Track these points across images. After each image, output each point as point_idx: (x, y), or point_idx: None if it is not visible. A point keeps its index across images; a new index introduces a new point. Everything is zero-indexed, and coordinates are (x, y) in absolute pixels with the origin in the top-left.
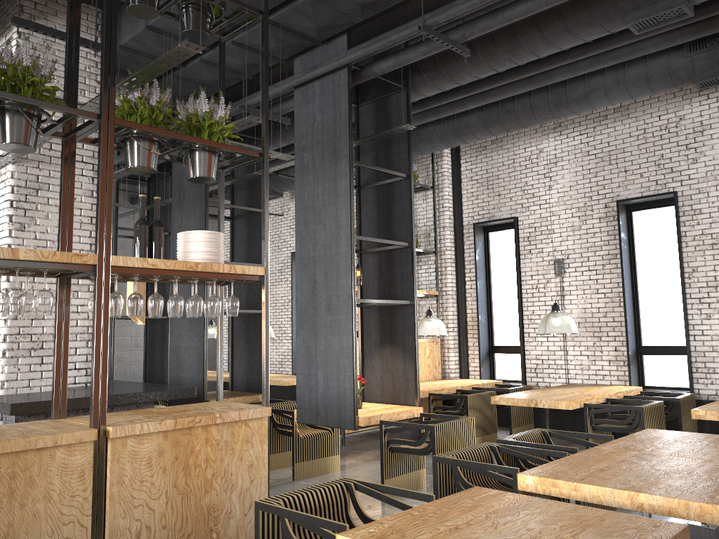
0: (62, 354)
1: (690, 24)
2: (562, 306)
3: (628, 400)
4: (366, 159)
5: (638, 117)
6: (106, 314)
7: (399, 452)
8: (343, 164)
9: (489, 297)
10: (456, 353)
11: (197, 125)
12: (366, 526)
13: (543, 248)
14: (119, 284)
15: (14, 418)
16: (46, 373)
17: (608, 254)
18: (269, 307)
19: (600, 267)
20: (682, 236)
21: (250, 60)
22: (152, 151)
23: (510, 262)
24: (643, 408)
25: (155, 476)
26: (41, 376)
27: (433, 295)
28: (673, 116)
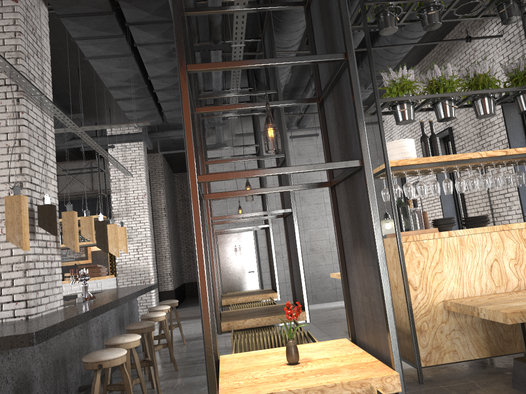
0: None
1: None
2: None
3: None
4: None
5: None
6: None
7: None
8: None
9: None
10: None
11: None
12: None
13: None
14: None
15: None
16: None
17: None
18: (424, 200)
19: None
20: None
21: None
22: None
23: None
24: None
25: None
26: None
27: None
28: None
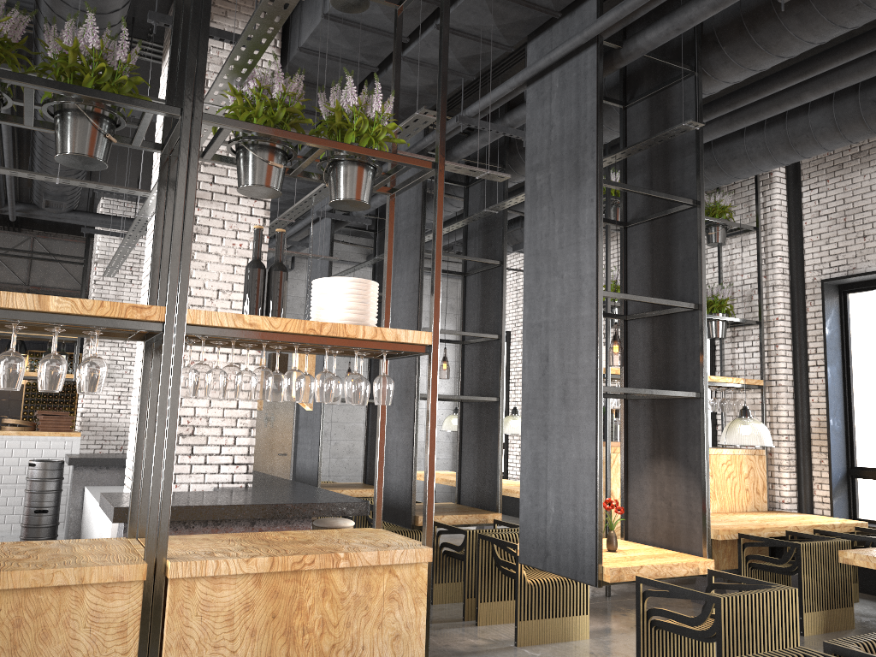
0: (145, 448)
1: None
2: None
3: None
4: (636, 183)
5: None
6: (175, 394)
7: (666, 630)
8: (588, 186)
9: (848, 392)
10: (791, 473)
11: (343, 127)
12: None
13: None
14: (352, 359)
15: (123, 526)
16: (196, 466)
17: None
18: None
19: None
20: None
21: (466, 52)
22: (270, 163)
23: None
24: None
25: (238, 640)
26: (189, 470)
27: (755, 386)
28: None
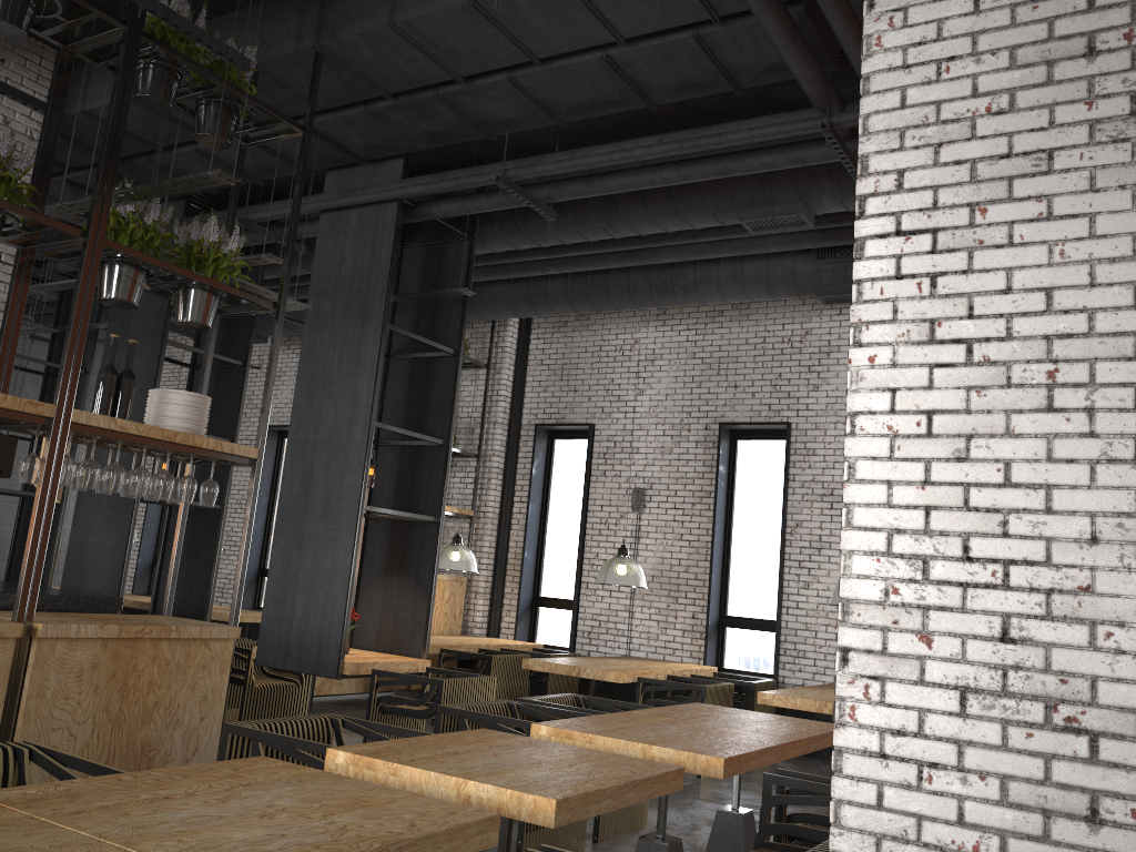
0: None
1: (818, 229)
2: (635, 551)
3: (693, 679)
4: (404, 320)
5: (759, 321)
6: (55, 482)
7: (392, 713)
8: (374, 326)
9: (543, 529)
10: (486, 600)
11: (199, 257)
12: (359, 745)
13: (621, 470)
14: None
15: None
16: None
17: (701, 490)
18: None
19: (689, 505)
20: (789, 480)
21: (266, 163)
22: (138, 282)
23: (577, 484)
24: (706, 687)
25: (84, 694)
26: None
27: (466, 516)
28: (798, 328)
